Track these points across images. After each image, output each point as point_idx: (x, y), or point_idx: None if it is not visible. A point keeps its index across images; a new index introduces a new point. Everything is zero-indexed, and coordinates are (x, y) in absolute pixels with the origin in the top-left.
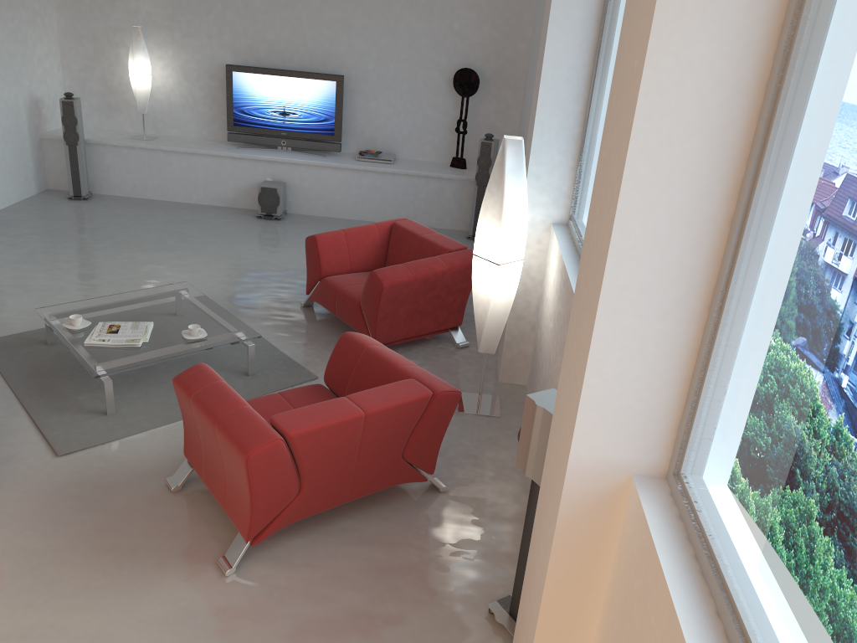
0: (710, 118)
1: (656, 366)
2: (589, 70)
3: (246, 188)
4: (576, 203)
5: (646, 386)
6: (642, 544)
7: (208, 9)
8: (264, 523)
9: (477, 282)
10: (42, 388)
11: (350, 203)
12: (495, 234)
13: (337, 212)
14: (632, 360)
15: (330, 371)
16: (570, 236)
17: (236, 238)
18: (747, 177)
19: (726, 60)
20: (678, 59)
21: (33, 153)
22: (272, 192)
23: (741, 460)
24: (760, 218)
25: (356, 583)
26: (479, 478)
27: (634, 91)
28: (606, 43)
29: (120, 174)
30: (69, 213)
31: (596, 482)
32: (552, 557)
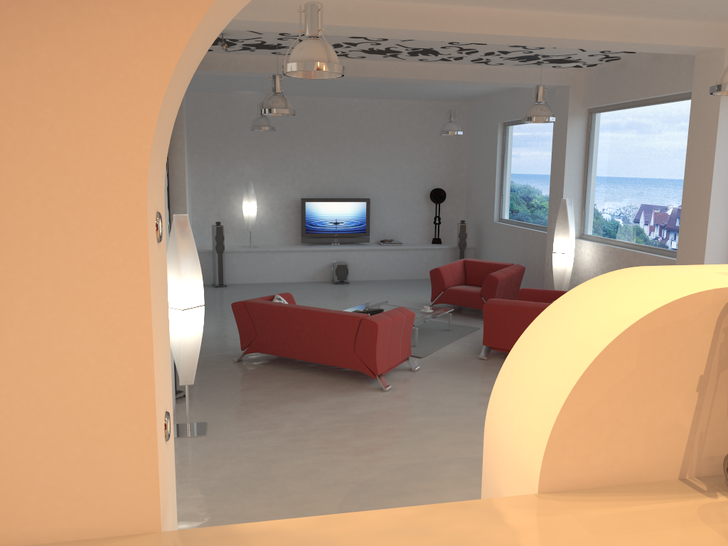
0: None
1: (724, 231)
2: (583, 170)
3: (320, 268)
4: (584, 227)
5: (722, 238)
6: None
7: (286, 168)
8: None
9: (556, 265)
10: None
11: (383, 270)
12: (565, 240)
13: (375, 276)
14: (718, 230)
15: None
16: (589, 240)
17: (341, 292)
18: None
19: None
20: (722, 146)
21: None
22: (344, 267)
23: None
24: None
25: None
26: None
27: (710, 156)
28: (593, 158)
29: (241, 269)
30: (230, 292)
31: None
32: None
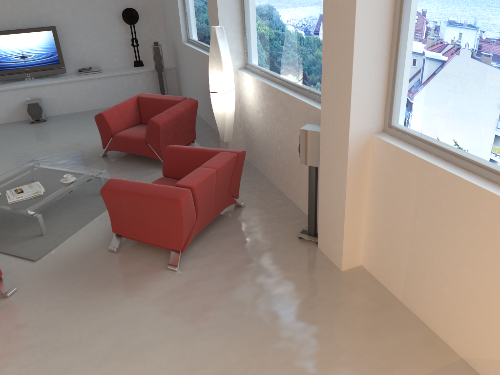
0: None
1: (375, 84)
2: None
3: (14, 108)
4: (247, 56)
5: (372, 93)
6: (390, 154)
7: None
8: (186, 239)
9: (216, 106)
10: None
11: (84, 101)
12: (221, 78)
13: (78, 108)
14: (366, 84)
15: (167, 168)
16: (252, 72)
17: (28, 136)
18: None
19: None
20: None
21: None
22: (36, 105)
23: (428, 100)
24: (408, 9)
25: (236, 251)
26: (254, 196)
27: None
28: None
29: None
30: None
31: (359, 142)
32: (347, 181)
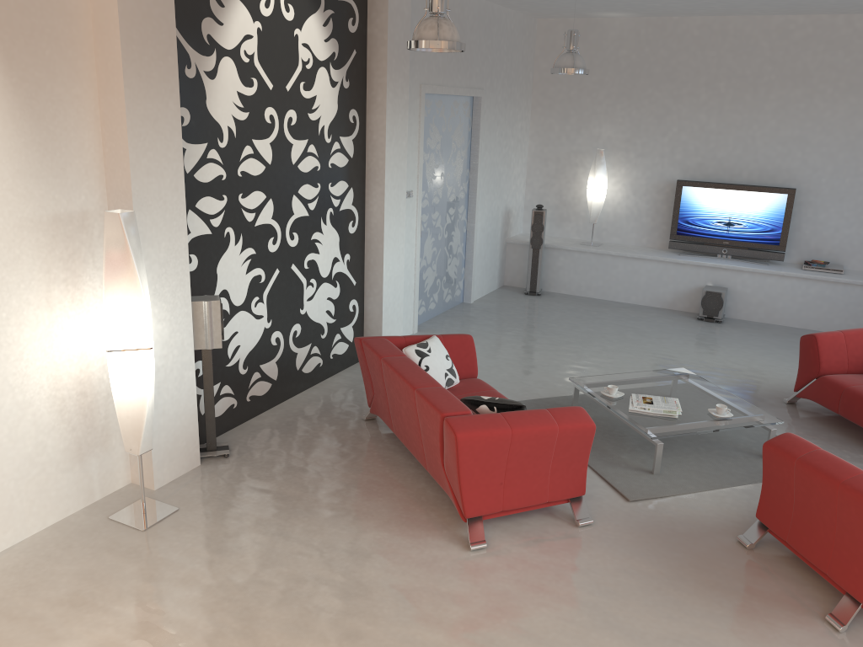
0: None
1: None
2: None
3: (685, 292)
4: None
5: None
6: None
7: (664, 132)
8: None
9: None
10: None
11: (793, 311)
12: None
13: (778, 319)
14: None
15: None
16: None
17: (687, 336)
18: None
19: None
20: None
21: (500, 254)
22: (716, 296)
23: None
24: None
25: None
26: None
27: None
28: None
29: (568, 275)
30: (531, 306)
31: None
32: None
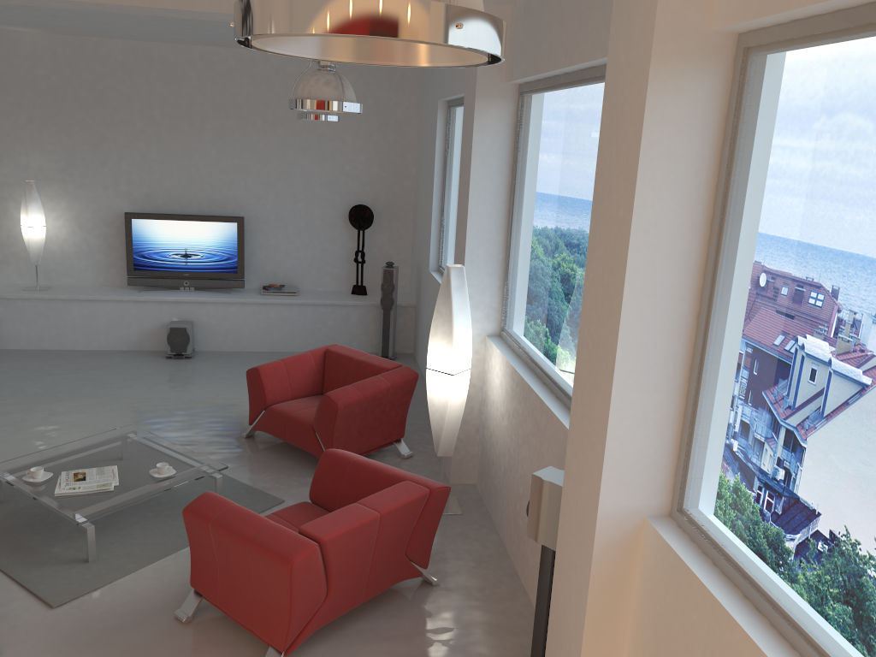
0: (678, 247)
1: (656, 427)
2: (507, 206)
3: (151, 330)
4: (506, 317)
5: (650, 444)
6: (669, 565)
7: (103, 161)
8: (297, 631)
9: (432, 392)
10: (8, 546)
11: (259, 336)
12: (447, 349)
13: (246, 345)
14: (639, 425)
15: (317, 487)
16: (507, 345)
17: (153, 379)
18: (707, 285)
19: (684, 209)
20: (654, 210)
21: None
22: (182, 331)
23: (740, 481)
24: (721, 312)
25: None
26: (463, 568)
27: (624, 232)
28: (520, 184)
29: (14, 327)
30: None
31: (619, 527)
32: (589, 597)
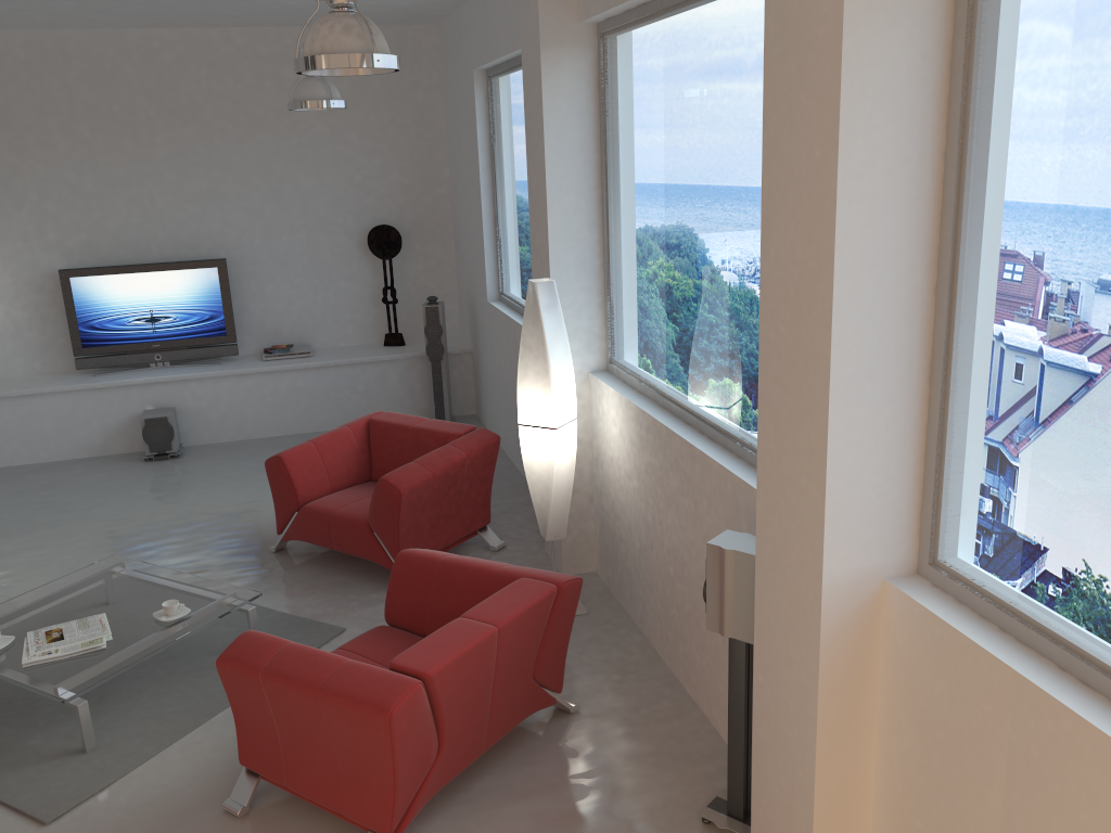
0: (902, 193)
1: (891, 453)
2: (598, 194)
3: (119, 426)
4: (614, 343)
5: (885, 477)
6: (934, 641)
7: (19, 203)
8: (406, 805)
9: (530, 456)
10: None
11: (267, 416)
12: (544, 394)
13: (252, 431)
14: (868, 453)
15: (395, 604)
16: (620, 380)
17: (131, 491)
18: (947, 243)
19: (907, 136)
20: (867, 142)
21: None
22: (162, 422)
23: (1032, 510)
24: (972, 277)
25: None
26: (606, 685)
27: (826, 179)
28: (615, 161)
29: None
30: None
31: (852, 598)
32: (820, 699)
